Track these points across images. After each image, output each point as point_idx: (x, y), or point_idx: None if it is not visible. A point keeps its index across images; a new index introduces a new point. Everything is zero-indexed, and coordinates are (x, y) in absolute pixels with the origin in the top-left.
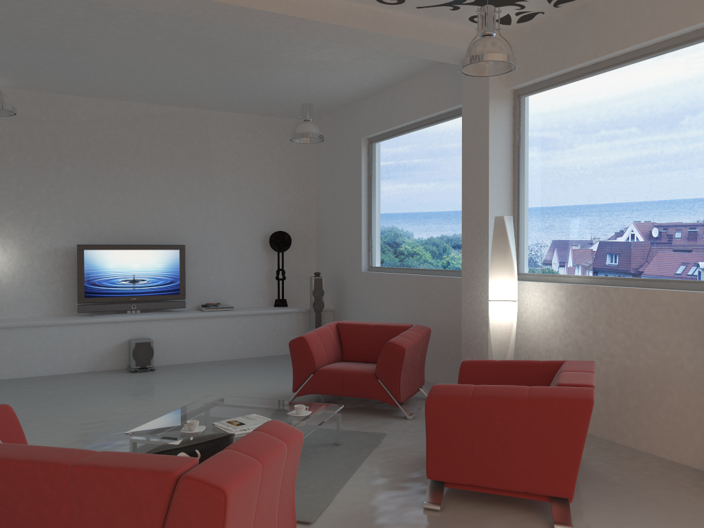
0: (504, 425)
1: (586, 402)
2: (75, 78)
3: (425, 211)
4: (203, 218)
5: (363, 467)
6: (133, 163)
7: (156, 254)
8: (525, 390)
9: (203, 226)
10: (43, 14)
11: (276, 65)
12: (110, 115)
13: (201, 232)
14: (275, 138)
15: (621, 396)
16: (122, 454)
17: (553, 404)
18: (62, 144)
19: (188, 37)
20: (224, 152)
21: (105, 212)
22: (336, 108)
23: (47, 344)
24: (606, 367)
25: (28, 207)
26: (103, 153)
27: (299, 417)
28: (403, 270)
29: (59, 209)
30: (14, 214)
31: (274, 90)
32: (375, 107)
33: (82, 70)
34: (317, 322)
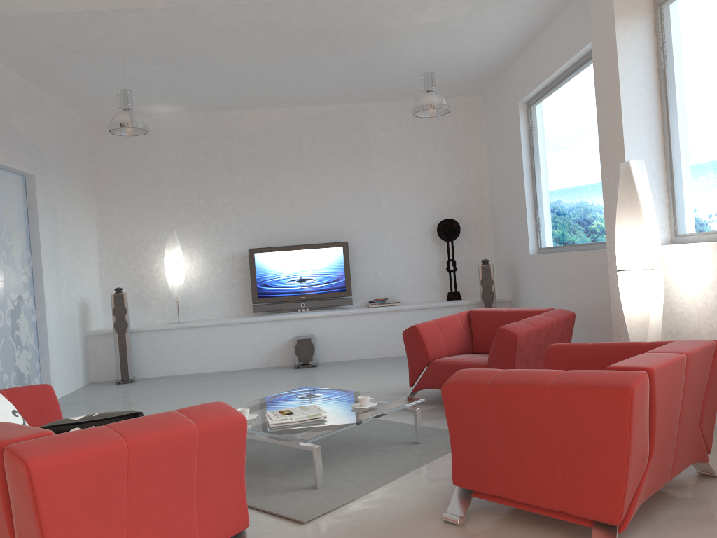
0: (527, 420)
1: (622, 390)
2: (227, 93)
3: (582, 174)
4: (367, 214)
5: (421, 469)
6: (296, 167)
7: (320, 252)
8: (554, 375)
9: (368, 221)
10: (154, 34)
11: (391, 38)
12: (272, 124)
13: (365, 228)
14: (437, 121)
15: None
16: (3, 425)
17: (581, 393)
18: (232, 157)
19: (286, 27)
20: (384, 144)
21: (273, 216)
22: (493, 75)
23: (223, 342)
24: None
25: (208, 218)
26: (268, 161)
27: (360, 409)
28: (566, 248)
29: (233, 217)
30: (197, 225)
31: (411, 67)
32: (526, 64)
33: (225, 83)
34: None
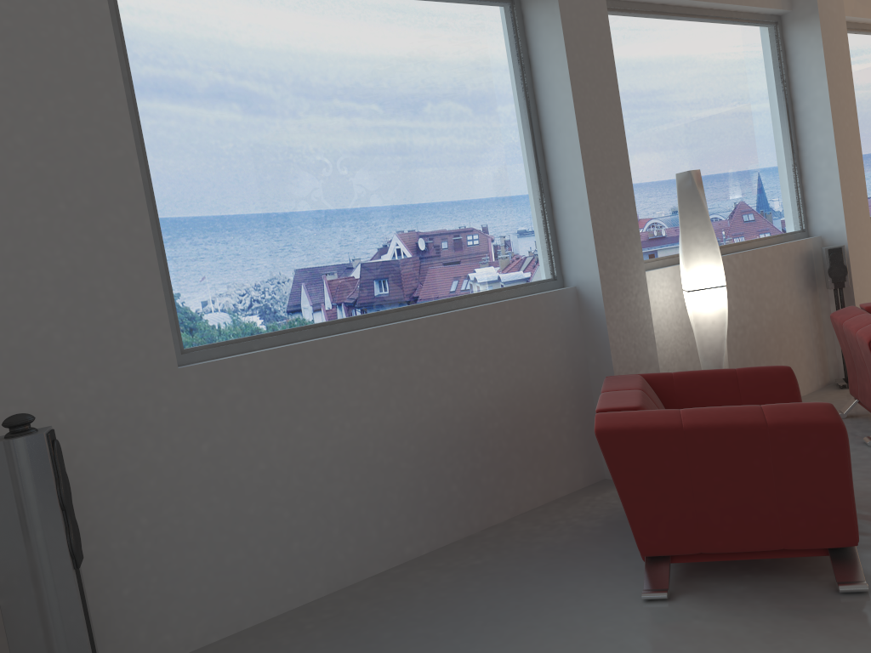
0: None
1: None
2: None
3: (393, 180)
4: None
5: None
6: None
7: None
8: None
9: None
10: None
11: None
12: None
13: None
14: None
15: (755, 364)
16: None
17: None
18: None
19: None
20: None
21: None
22: None
23: None
24: (740, 341)
25: None
26: None
27: None
28: (344, 324)
29: None
30: None
31: None
32: None
33: None
34: (83, 609)
